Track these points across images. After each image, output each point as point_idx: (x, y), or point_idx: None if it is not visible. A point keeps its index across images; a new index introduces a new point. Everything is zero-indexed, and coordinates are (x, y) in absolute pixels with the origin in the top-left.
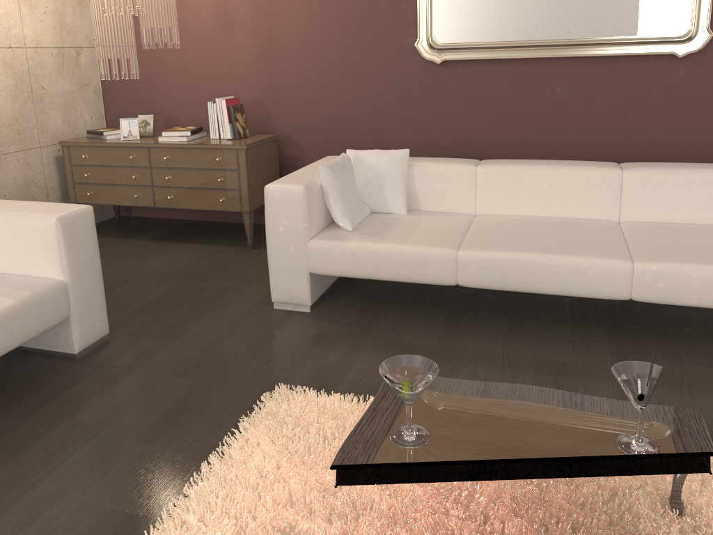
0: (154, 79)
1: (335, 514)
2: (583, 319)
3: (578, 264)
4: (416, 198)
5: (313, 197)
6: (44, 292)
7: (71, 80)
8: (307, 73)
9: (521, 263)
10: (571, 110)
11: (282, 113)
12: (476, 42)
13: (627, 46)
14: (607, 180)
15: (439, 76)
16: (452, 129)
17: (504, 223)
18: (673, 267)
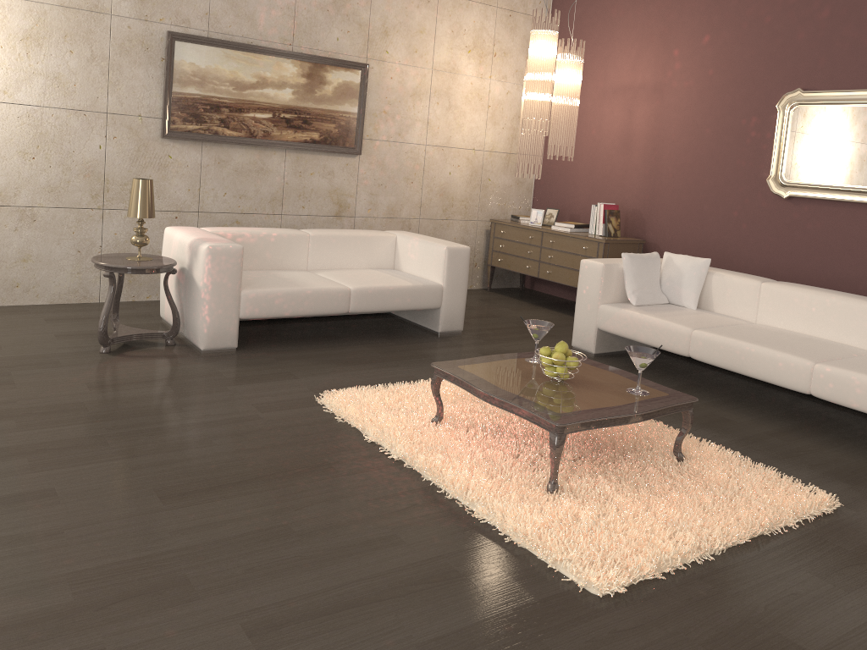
0: (569, 184)
1: None
2: (794, 415)
3: (772, 355)
4: (711, 300)
5: (612, 274)
6: (428, 286)
7: (511, 177)
8: (678, 193)
9: (732, 347)
10: None
11: (654, 223)
12: (819, 183)
13: None
14: (866, 313)
15: (785, 209)
16: (790, 259)
17: (761, 329)
18: (842, 371)
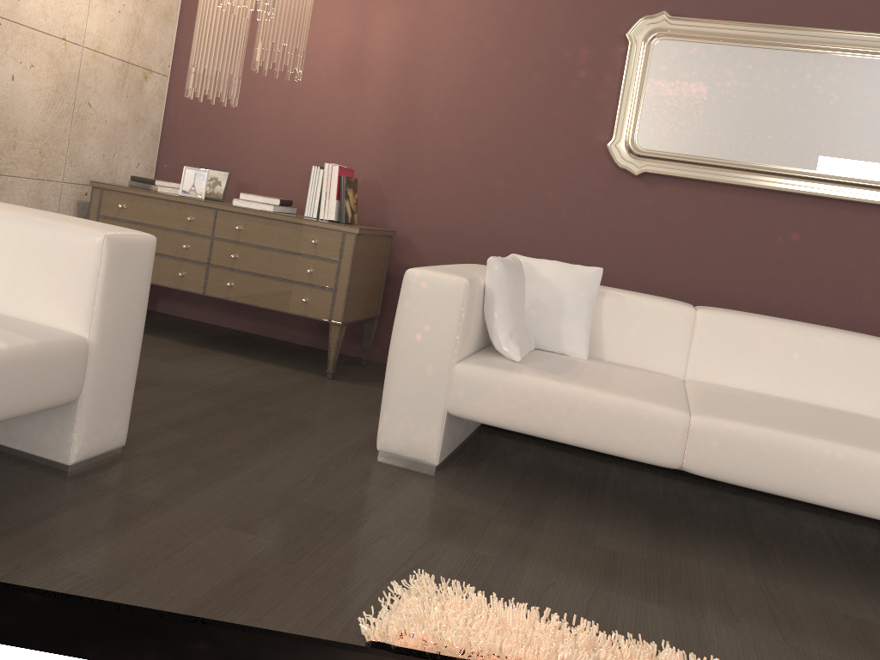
0: (237, 130)
1: None
2: (860, 560)
3: None
4: (600, 340)
5: (474, 300)
6: (54, 346)
7: (127, 107)
8: (450, 158)
9: (793, 450)
10: (809, 268)
11: (404, 205)
12: (693, 156)
13: None
14: None
15: (632, 192)
16: (639, 267)
17: (738, 395)
18: None
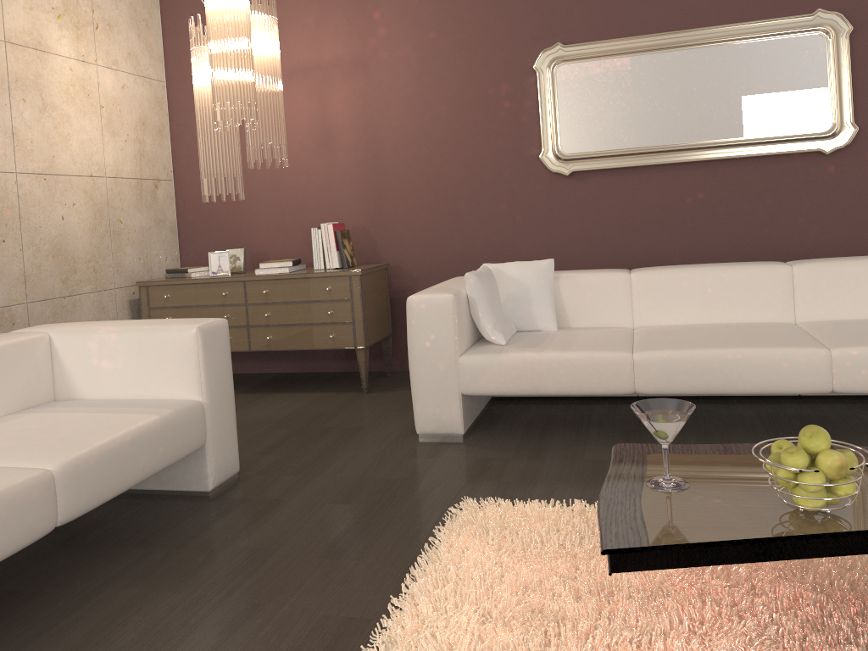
0: (240, 211)
1: (585, 593)
2: (778, 427)
3: (770, 355)
4: (565, 313)
5: (461, 308)
6: (185, 411)
7: (148, 214)
8: (418, 194)
9: (707, 360)
10: (716, 217)
11: (390, 240)
12: (607, 150)
13: (770, 145)
14: (777, 278)
15: (567, 189)
16: (587, 246)
17: (671, 330)
18: None
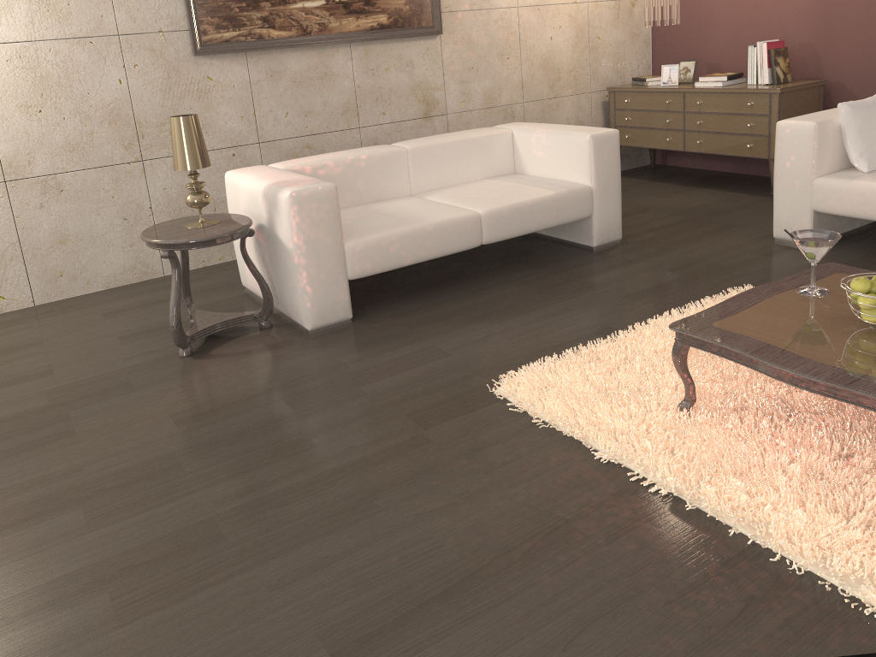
0: (701, 25)
1: None
2: None
3: None
4: None
5: (827, 135)
6: (575, 191)
7: (623, 30)
8: (869, 10)
9: None
10: None
11: (834, 57)
12: None
13: None
14: None
15: None
16: None
17: None
18: None
